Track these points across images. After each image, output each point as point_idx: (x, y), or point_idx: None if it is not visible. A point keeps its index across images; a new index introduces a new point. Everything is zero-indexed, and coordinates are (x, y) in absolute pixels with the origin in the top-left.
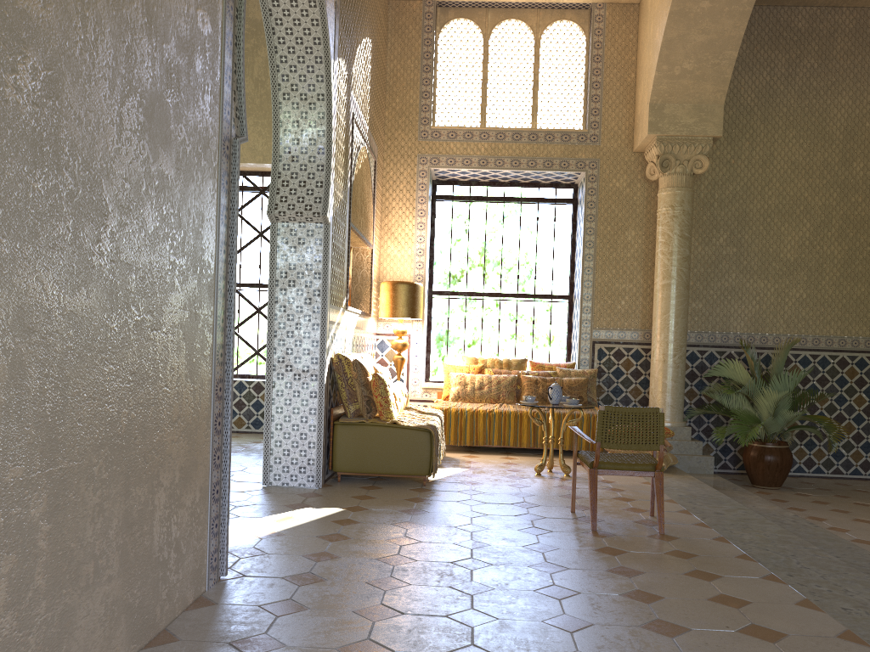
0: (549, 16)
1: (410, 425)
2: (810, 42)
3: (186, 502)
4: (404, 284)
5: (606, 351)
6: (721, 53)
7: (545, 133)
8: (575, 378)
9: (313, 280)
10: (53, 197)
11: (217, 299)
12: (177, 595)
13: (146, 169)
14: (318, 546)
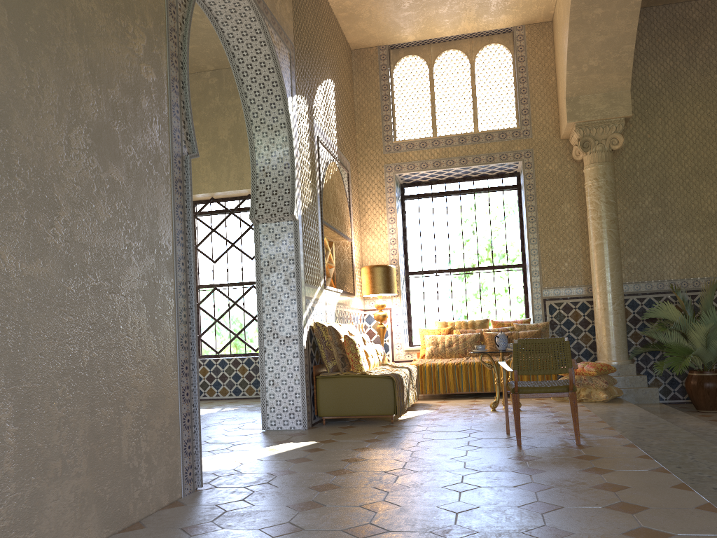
0: (479, 42)
1: (376, 374)
2: (705, 29)
3: (155, 425)
4: (379, 267)
5: (556, 307)
6: (620, 48)
7: (485, 134)
8: (529, 330)
9: (288, 265)
10: (7, 195)
11: (177, 273)
12: (150, 497)
13: (96, 176)
14: (283, 466)
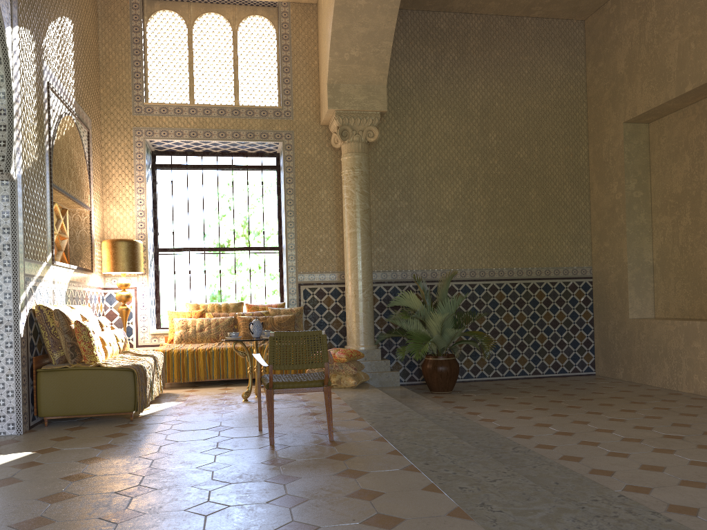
0: (243, 11)
1: (114, 366)
2: (450, 40)
3: None
4: (123, 242)
5: (310, 292)
6: (380, 43)
7: (246, 109)
8: (284, 315)
9: (2, 235)
10: None
11: None
12: None
13: None
14: None
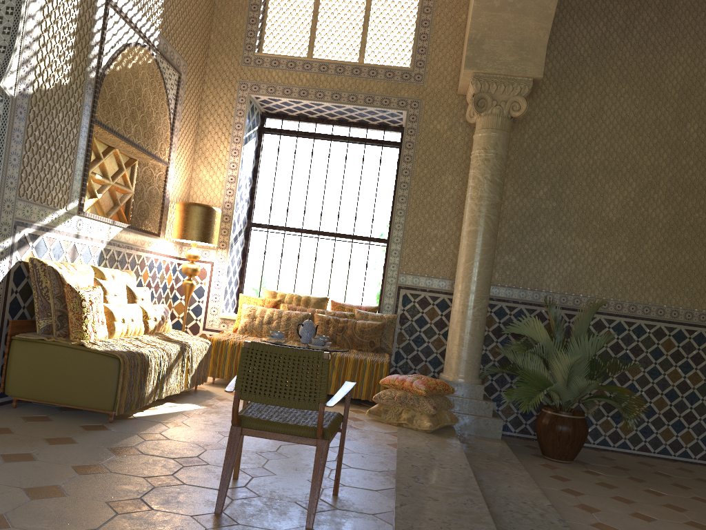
0: None
1: (98, 349)
2: None
3: None
4: (196, 206)
5: (411, 298)
6: None
7: (368, 68)
8: (370, 321)
9: None
10: None
11: None
12: None
13: None
14: None
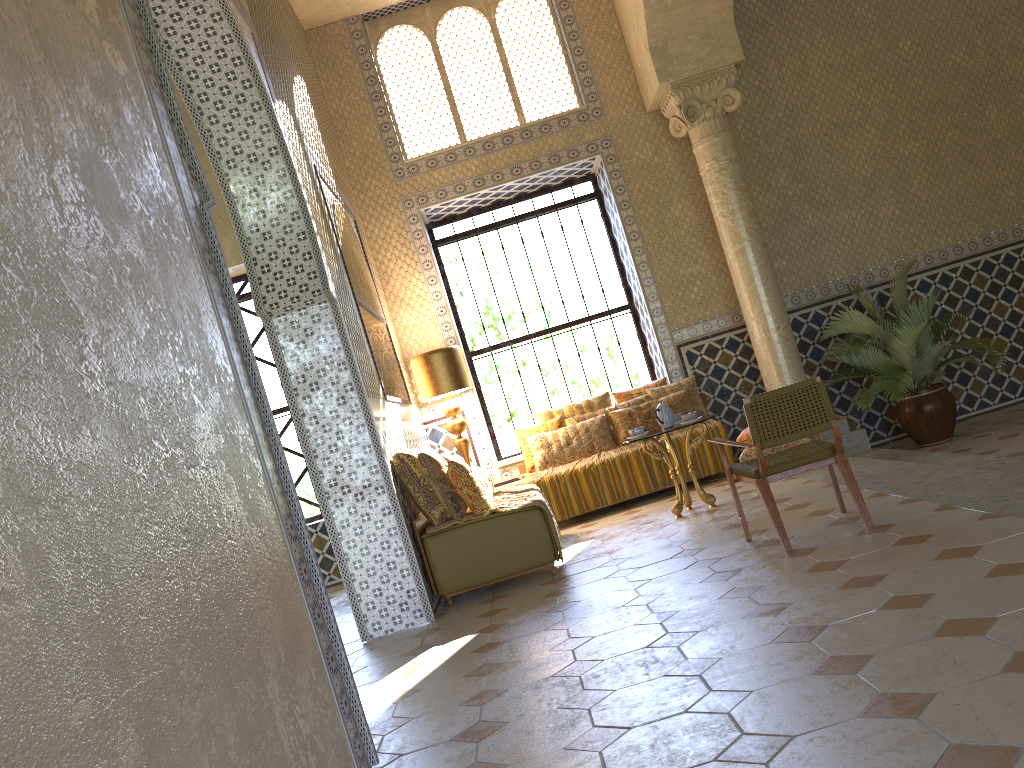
0: None
1: (514, 508)
2: None
3: (303, 683)
4: (439, 352)
5: (696, 352)
6: None
7: (538, 126)
8: (673, 394)
9: (338, 374)
10: (1, 305)
11: (250, 412)
12: None
13: (110, 254)
14: (471, 687)
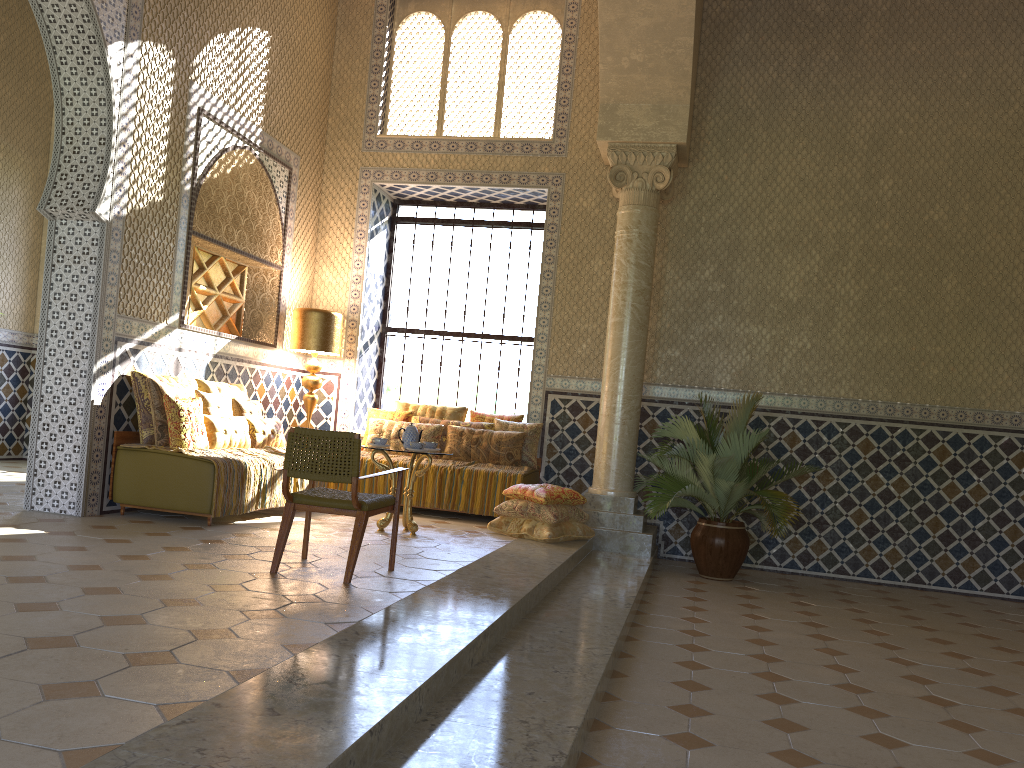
0: (520, 6)
1: (194, 455)
2: (830, 30)
3: None
4: (312, 312)
5: (561, 404)
6: (674, 40)
7: (503, 143)
8: (509, 431)
9: (87, 284)
10: None
11: None
12: None
13: None
14: None
